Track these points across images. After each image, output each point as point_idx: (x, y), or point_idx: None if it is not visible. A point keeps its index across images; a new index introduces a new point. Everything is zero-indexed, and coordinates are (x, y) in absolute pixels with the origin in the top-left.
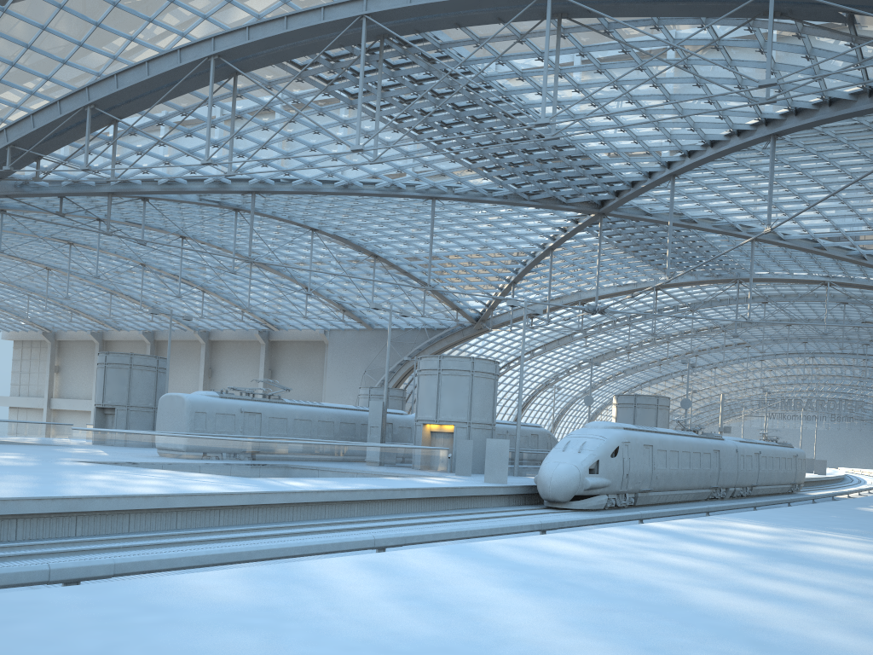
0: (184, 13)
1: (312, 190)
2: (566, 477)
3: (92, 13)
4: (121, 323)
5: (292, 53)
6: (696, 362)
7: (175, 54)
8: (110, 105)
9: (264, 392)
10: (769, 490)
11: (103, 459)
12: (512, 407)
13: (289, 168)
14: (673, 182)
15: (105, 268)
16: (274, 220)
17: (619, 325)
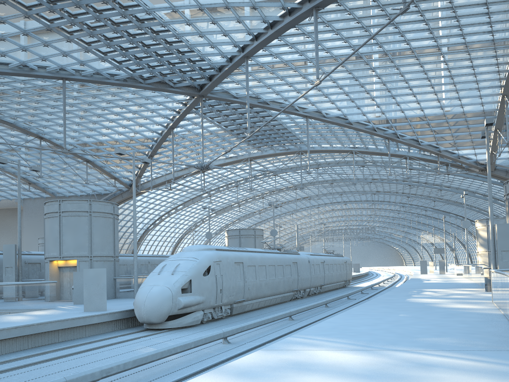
0: None
1: None
2: (159, 299)
3: None
4: None
5: None
6: (281, 210)
7: None
8: None
9: None
10: (332, 287)
11: None
12: (168, 246)
13: None
14: (247, 62)
15: None
16: None
17: (230, 187)
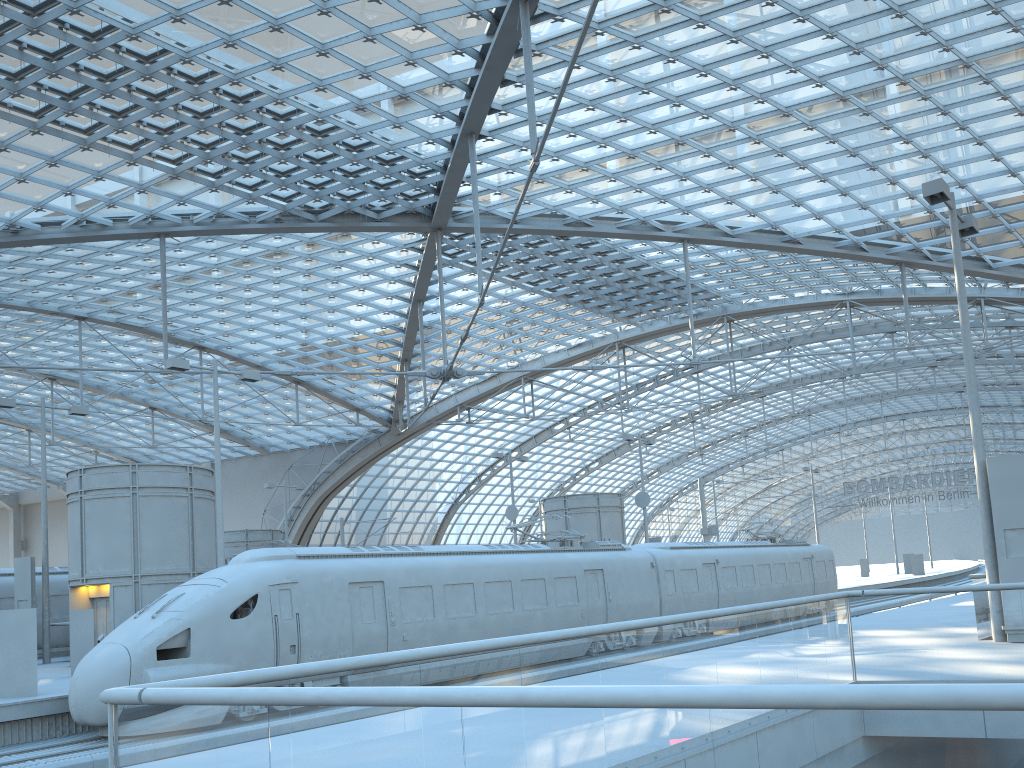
0: None
1: None
2: (100, 674)
3: None
4: None
5: None
6: (746, 444)
7: None
8: None
9: None
10: None
11: None
12: (509, 533)
13: None
14: (472, 145)
15: None
16: (17, 311)
17: (607, 406)
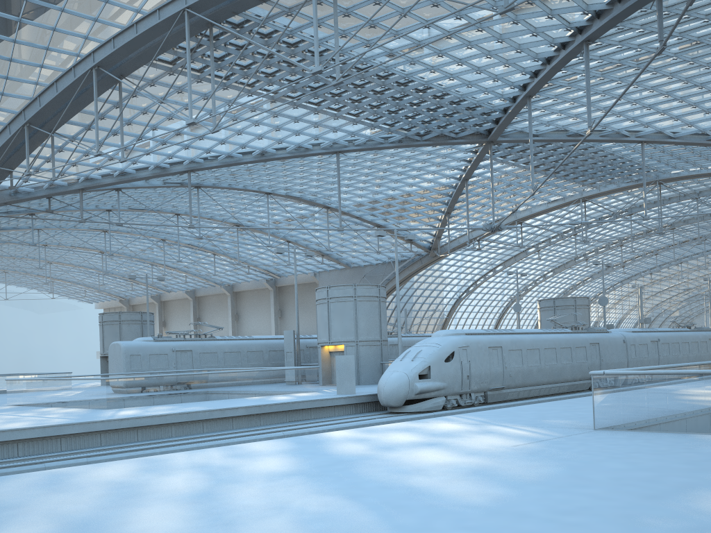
0: (69, 37)
1: (234, 162)
2: (396, 384)
3: (3, 51)
4: (168, 286)
5: (152, 52)
6: (656, 260)
7: (71, 71)
8: (41, 121)
9: (276, 328)
10: None
11: (24, 402)
12: (490, 318)
13: (208, 147)
14: (530, 103)
15: (140, 246)
16: (235, 190)
17: (565, 237)
